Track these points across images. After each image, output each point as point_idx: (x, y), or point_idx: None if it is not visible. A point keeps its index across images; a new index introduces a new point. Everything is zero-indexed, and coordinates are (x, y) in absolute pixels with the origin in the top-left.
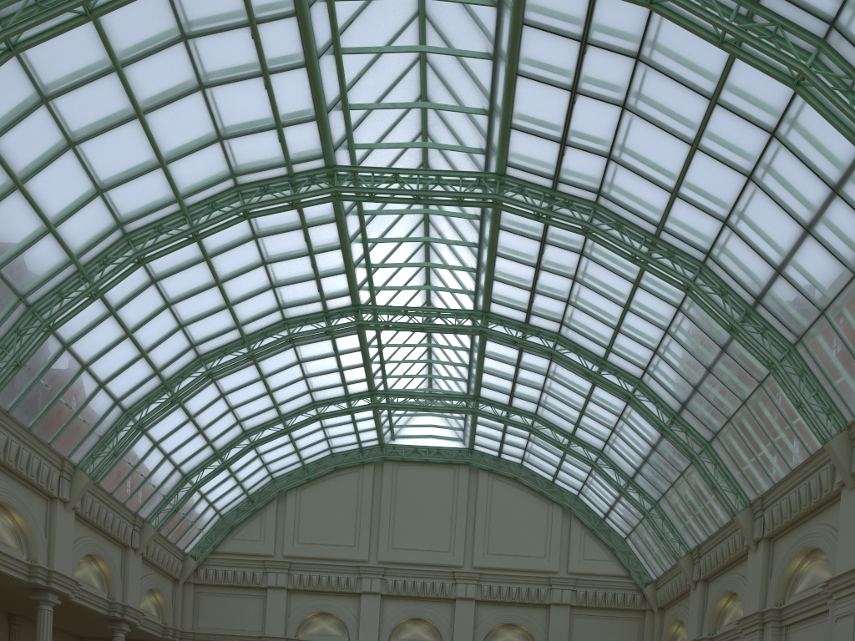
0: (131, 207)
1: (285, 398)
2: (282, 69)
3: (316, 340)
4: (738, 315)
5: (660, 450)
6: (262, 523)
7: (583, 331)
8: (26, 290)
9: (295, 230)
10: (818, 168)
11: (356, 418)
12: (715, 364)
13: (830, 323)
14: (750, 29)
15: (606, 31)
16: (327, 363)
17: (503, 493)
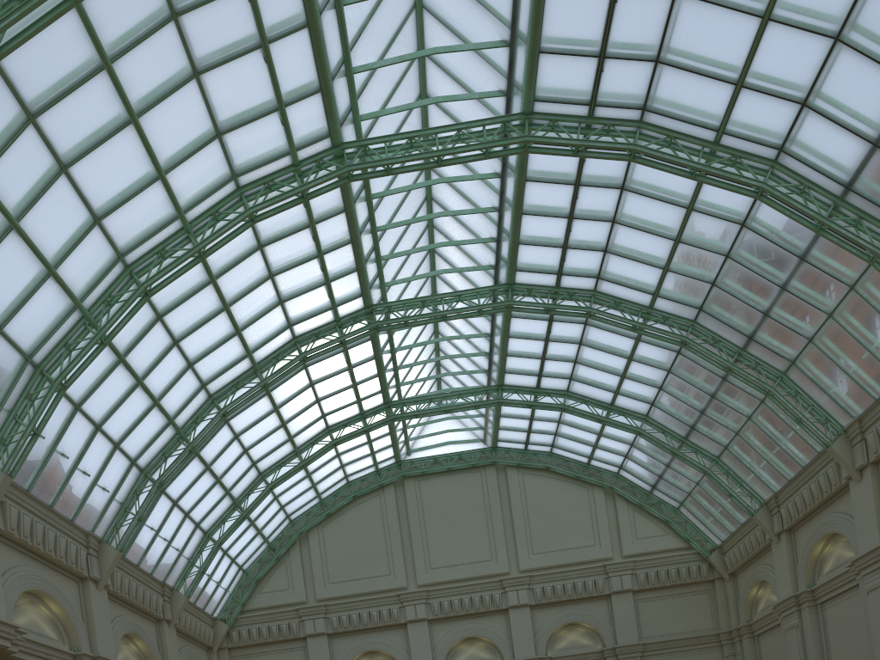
0: (131, 233)
1: (299, 428)
2: (282, 35)
3: (328, 355)
4: (822, 212)
5: (722, 396)
6: (288, 570)
7: (624, 281)
8: (31, 348)
9: (303, 230)
10: None
11: (371, 437)
12: (792, 278)
13: None
14: None
15: None
16: (341, 380)
17: (537, 487)
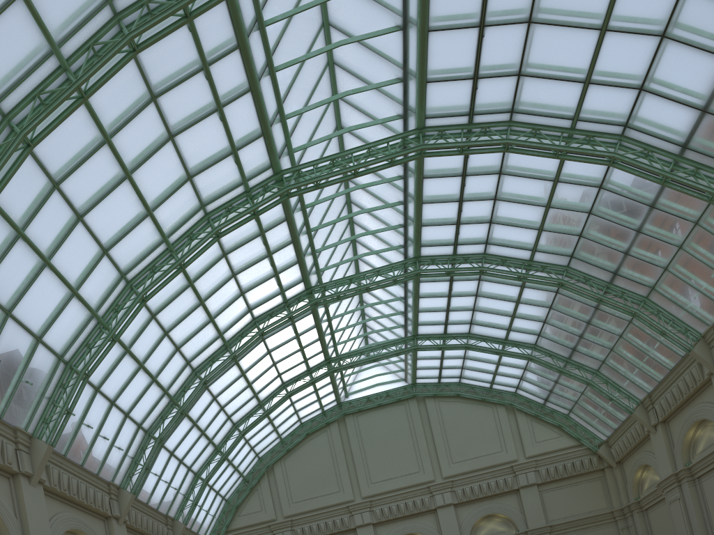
0: (130, 257)
1: (261, 386)
2: (232, 99)
3: (280, 328)
4: (665, 168)
5: (596, 322)
6: (260, 496)
7: (508, 243)
8: (63, 350)
9: (256, 238)
10: None
11: (317, 387)
12: (645, 223)
13: None
14: None
15: None
16: (291, 346)
17: (451, 410)
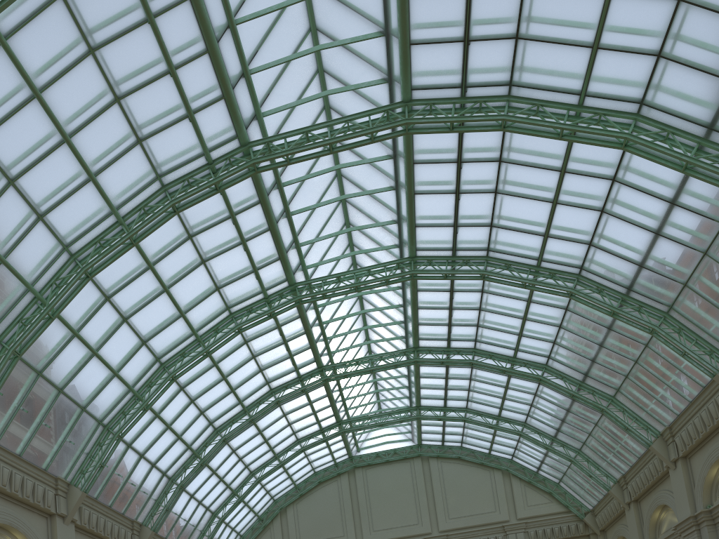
0: (164, 346)
1: (277, 442)
2: (254, 236)
3: (295, 397)
4: (616, 302)
5: (574, 411)
6: (272, 534)
7: (493, 342)
8: (102, 416)
9: (273, 330)
10: (655, 192)
11: (329, 443)
12: (605, 340)
13: (693, 290)
14: (580, 122)
15: (474, 151)
16: (304, 410)
17: (452, 471)
